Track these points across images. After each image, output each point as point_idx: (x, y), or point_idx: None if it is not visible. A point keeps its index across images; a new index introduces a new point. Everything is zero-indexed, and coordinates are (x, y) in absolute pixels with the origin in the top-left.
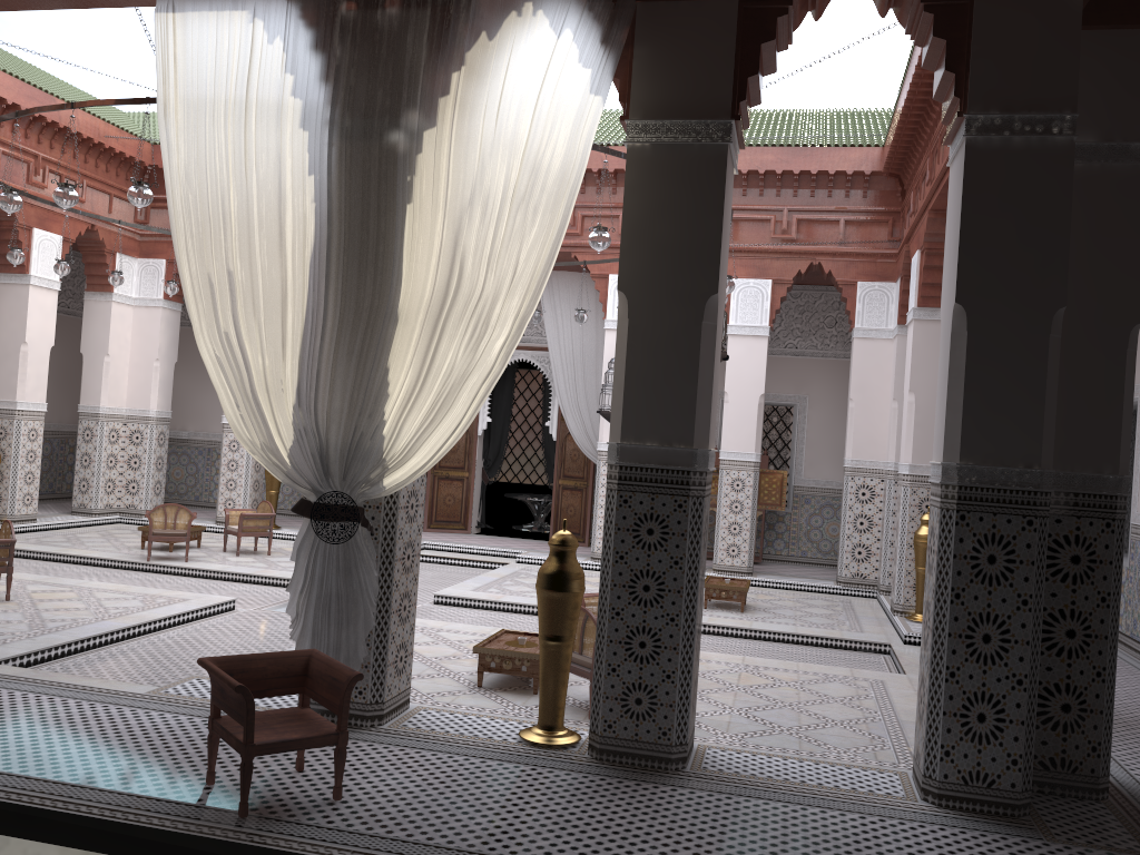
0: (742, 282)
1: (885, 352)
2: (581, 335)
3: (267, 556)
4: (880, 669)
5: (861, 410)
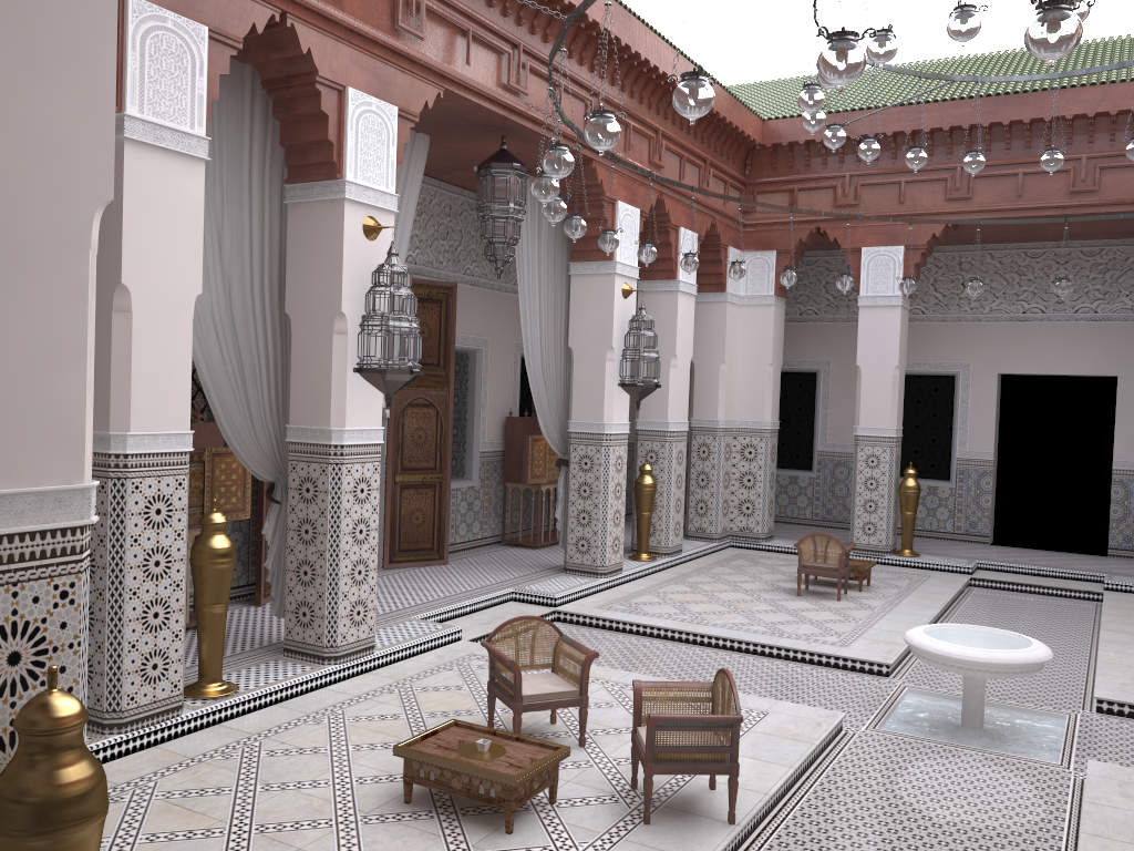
0: (685, 232)
1: (737, 317)
2: (544, 273)
3: (564, 725)
4: (1035, 596)
5: (728, 372)
